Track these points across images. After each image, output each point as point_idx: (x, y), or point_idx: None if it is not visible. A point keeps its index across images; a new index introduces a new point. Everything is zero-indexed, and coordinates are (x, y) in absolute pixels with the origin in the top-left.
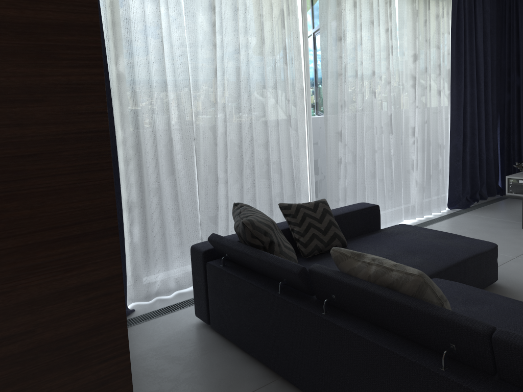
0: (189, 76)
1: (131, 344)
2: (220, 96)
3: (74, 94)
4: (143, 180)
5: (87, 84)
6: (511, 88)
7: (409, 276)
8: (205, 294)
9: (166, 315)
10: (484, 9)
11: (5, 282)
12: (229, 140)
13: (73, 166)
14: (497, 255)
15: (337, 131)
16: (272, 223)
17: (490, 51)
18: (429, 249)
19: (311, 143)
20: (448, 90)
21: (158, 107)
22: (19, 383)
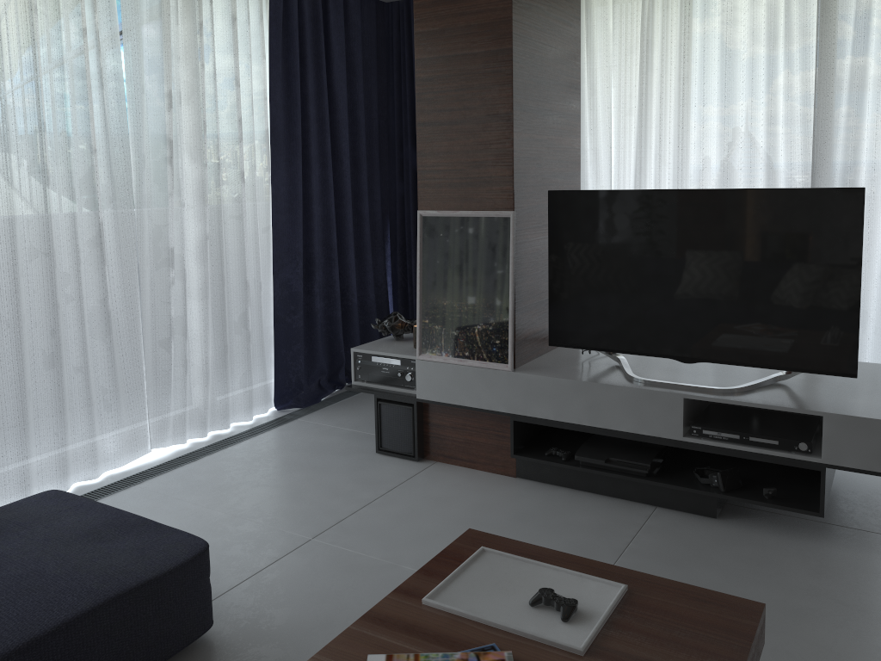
0: None
1: None
2: None
3: None
4: None
5: None
6: (405, 172)
7: None
8: None
9: None
10: (350, 20)
11: None
12: None
13: None
14: (207, 573)
15: None
16: None
17: (362, 100)
18: None
19: None
20: (266, 172)
21: None
22: None
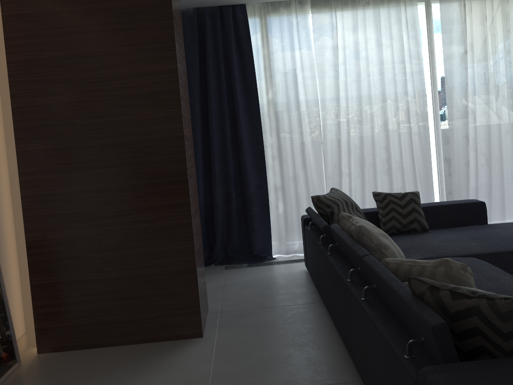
0: (317, 97)
1: (259, 273)
2: (344, 110)
3: (169, 120)
4: (282, 171)
5: (174, 116)
6: None
7: (355, 227)
8: (305, 248)
9: (291, 263)
10: None
11: (142, 197)
12: (353, 144)
13: (168, 151)
14: None
15: (464, 136)
16: (344, 202)
17: None
18: (497, 239)
19: (440, 146)
20: None
21: (295, 121)
22: (147, 240)
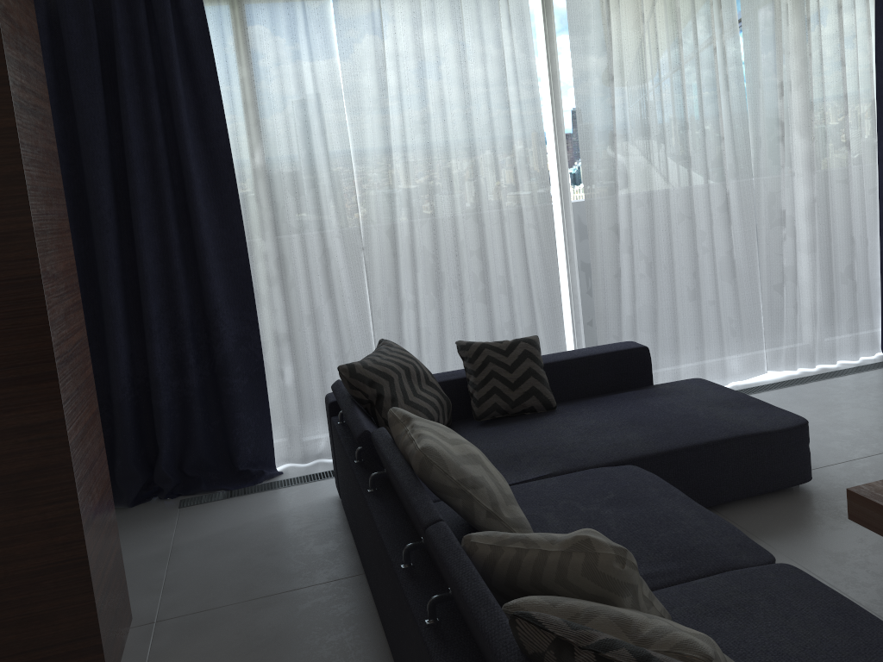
0: (351, 163)
1: (247, 511)
2: (403, 186)
3: (3, 243)
4: (288, 306)
5: (15, 232)
6: None
7: (415, 450)
8: (334, 458)
9: (311, 483)
10: None
11: None
12: (422, 247)
13: (6, 312)
14: (806, 441)
15: (611, 227)
16: (404, 370)
17: None
18: (671, 422)
19: (572, 245)
20: (872, 138)
21: (309, 208)
22: None
